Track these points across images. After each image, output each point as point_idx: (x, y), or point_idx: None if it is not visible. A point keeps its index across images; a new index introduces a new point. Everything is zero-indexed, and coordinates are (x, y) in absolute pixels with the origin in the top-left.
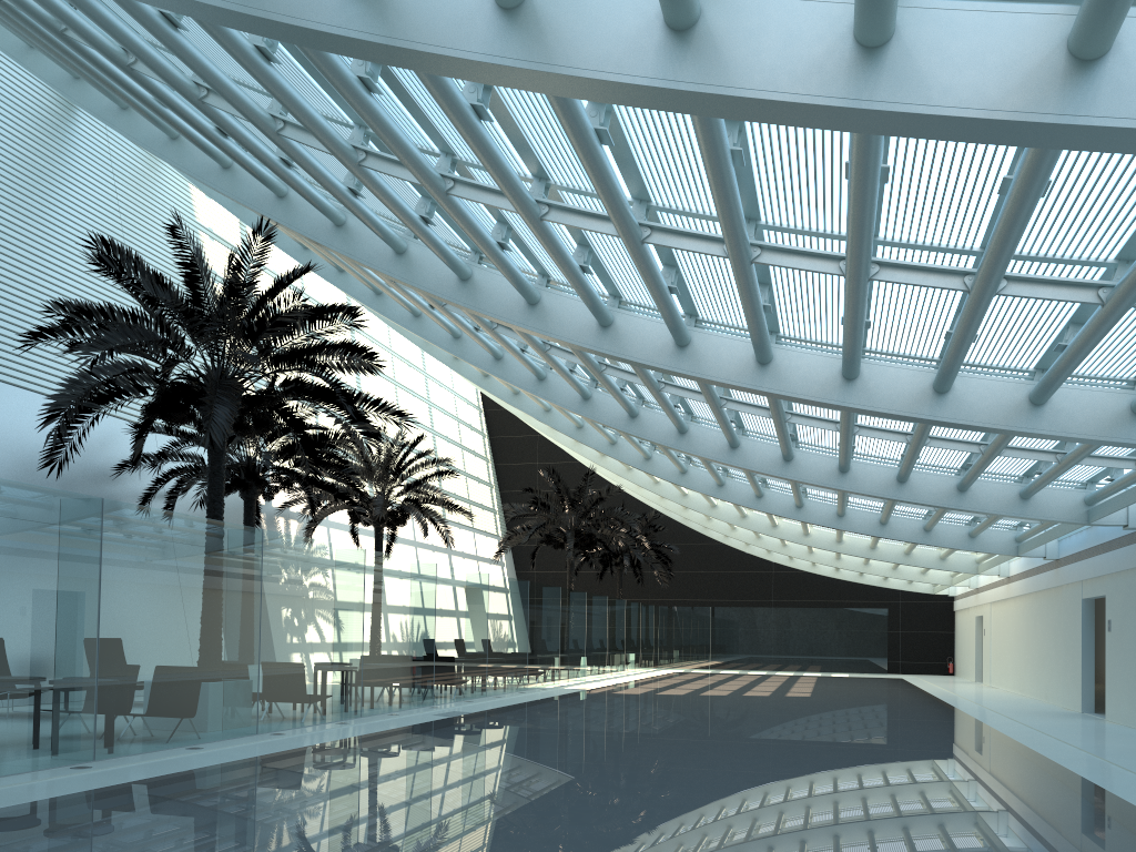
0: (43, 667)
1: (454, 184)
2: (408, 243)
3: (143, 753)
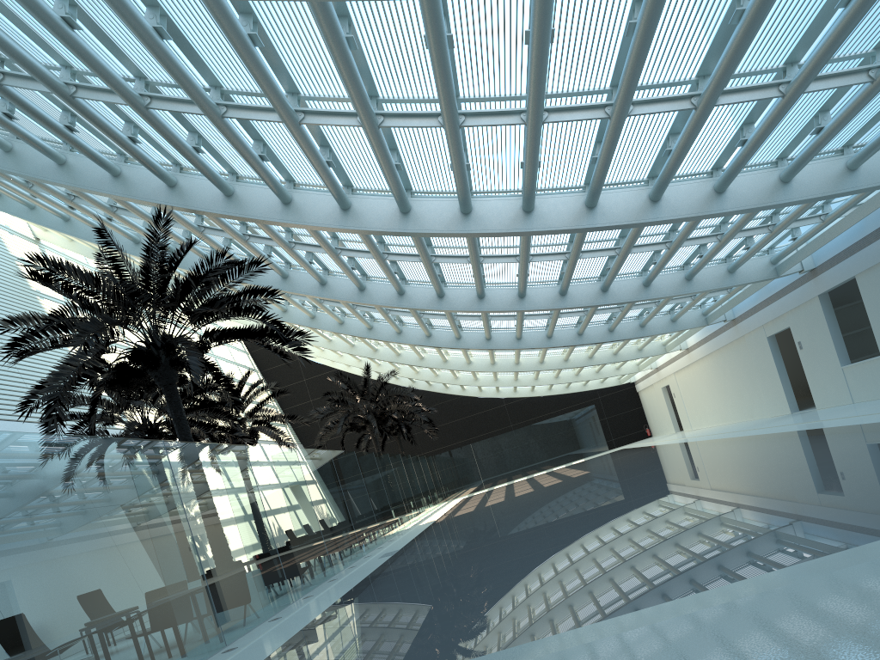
0: (178, 580)
1: (383, 118)
2: (292, 194)
3: (247, 633)
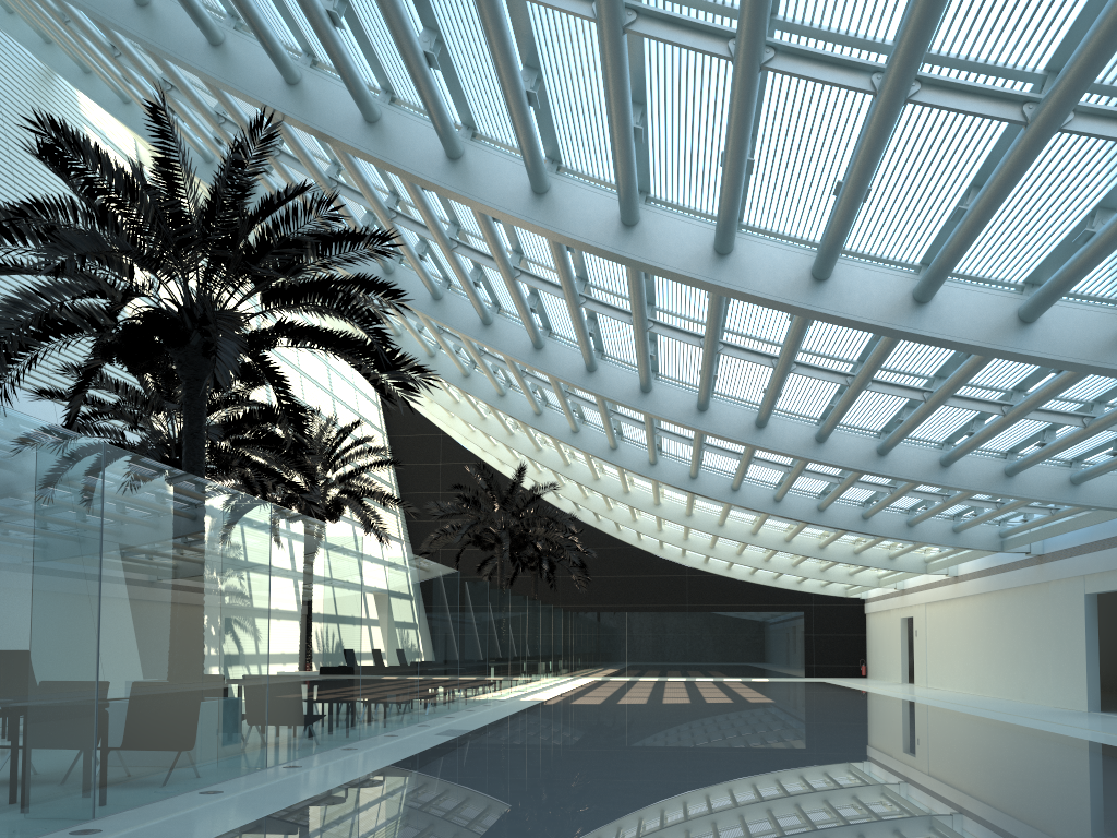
0: (32, 685)
1: (636, 18)
2: (465, 147)
3: (150, 804)
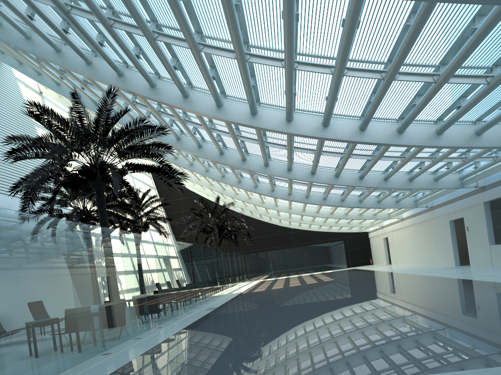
0: (83, 308)
1: (249, 56)
2: (189, 92)
3: (119, 344)
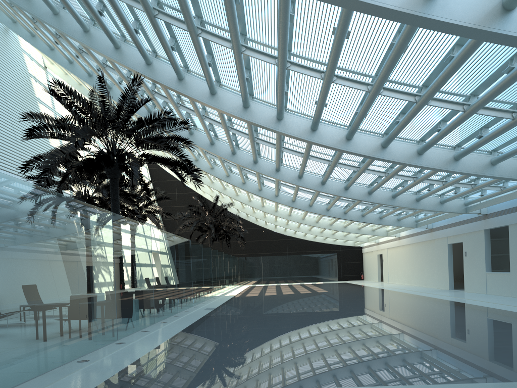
0: (102, 296)
1: (290, 64)
2: (217, 89)
3: (129, 335)
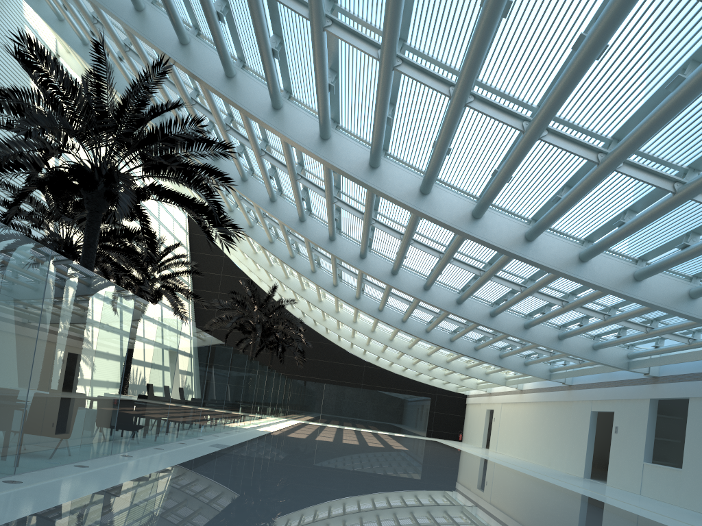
0: None
1: (401, 63)
2: (284, 103)
3: (45, 469)
